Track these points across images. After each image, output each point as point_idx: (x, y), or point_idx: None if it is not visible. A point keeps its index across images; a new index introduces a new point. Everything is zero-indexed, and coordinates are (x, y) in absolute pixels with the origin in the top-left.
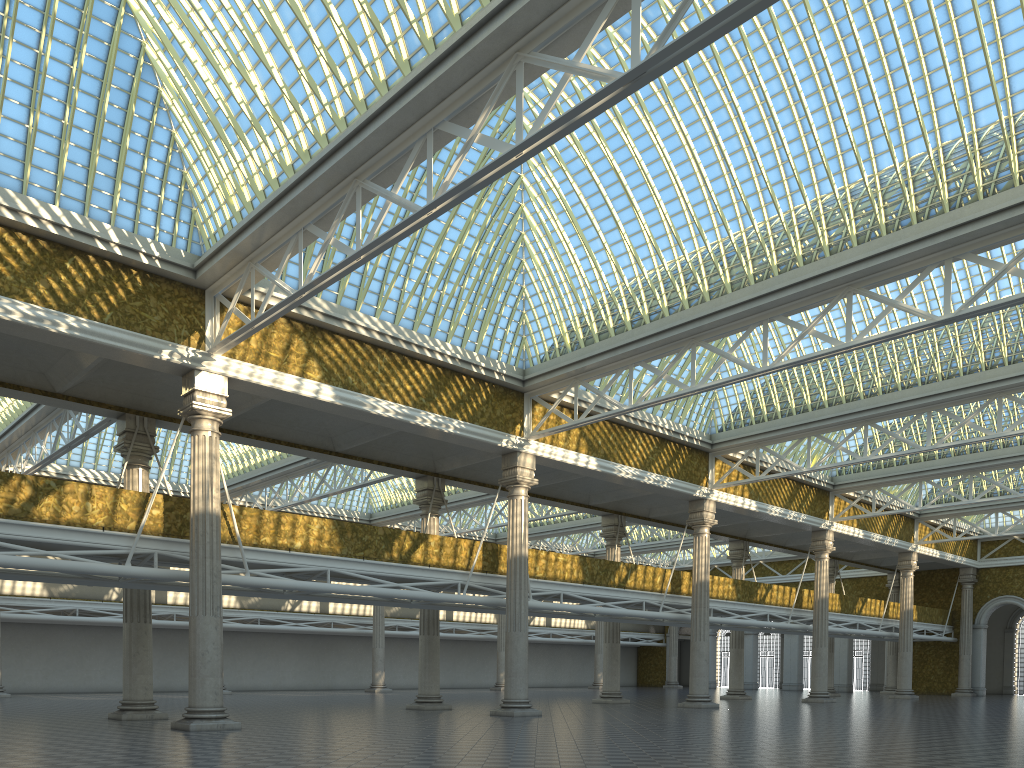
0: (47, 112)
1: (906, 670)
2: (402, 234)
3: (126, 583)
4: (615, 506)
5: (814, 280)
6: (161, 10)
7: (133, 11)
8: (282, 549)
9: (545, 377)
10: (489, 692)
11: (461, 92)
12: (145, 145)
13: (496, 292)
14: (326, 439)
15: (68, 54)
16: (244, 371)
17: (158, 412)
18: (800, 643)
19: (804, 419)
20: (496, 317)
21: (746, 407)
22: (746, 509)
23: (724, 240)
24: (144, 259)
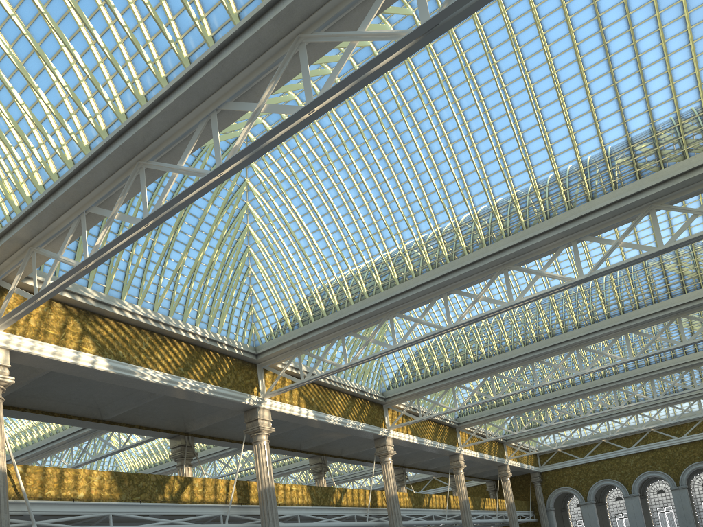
0: None
1: None
2: (191, 197)
3: None
4: (318, 449)
5: (480, 261)
6: None
7: None
8: (66, 500)
9: (274, 350)
10: None
11: (244, 74)
12: None
13: (230, 289)
14: (94, 409)
15: None
16: (25, 345)
17: None
18: None
19: (448, 375)
20: (231, 308)
21: (405, 371)
22: (411, 442)
23: (406, 241)
24: None
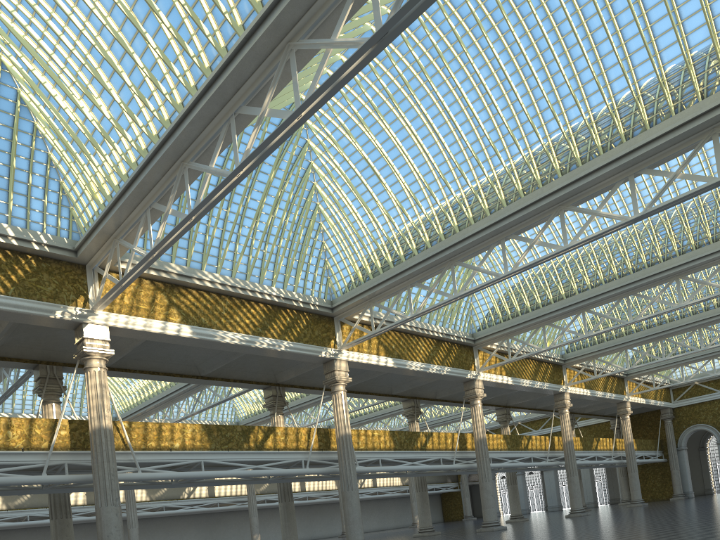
0: None
1: (636, 485)
2: (220, 195)
3: (48, 489)
4: (411, 393)
5: (534, 205)
6: (26, 61)
7: (7, 67)
8: (165, 450)
9: (347, 303)
10: (338, 539)
11: (251, 81)
12: (29, 164)
13: (304, 247)
14: (193, 367)
15: None
16: (121, 321)
17: (64, 361)
18: (556, 476)
19: (538, 313)
20: (306, 265)
21: (495, 311)
22: (505, 383)
23: (464, 187)
24: (35, 246)
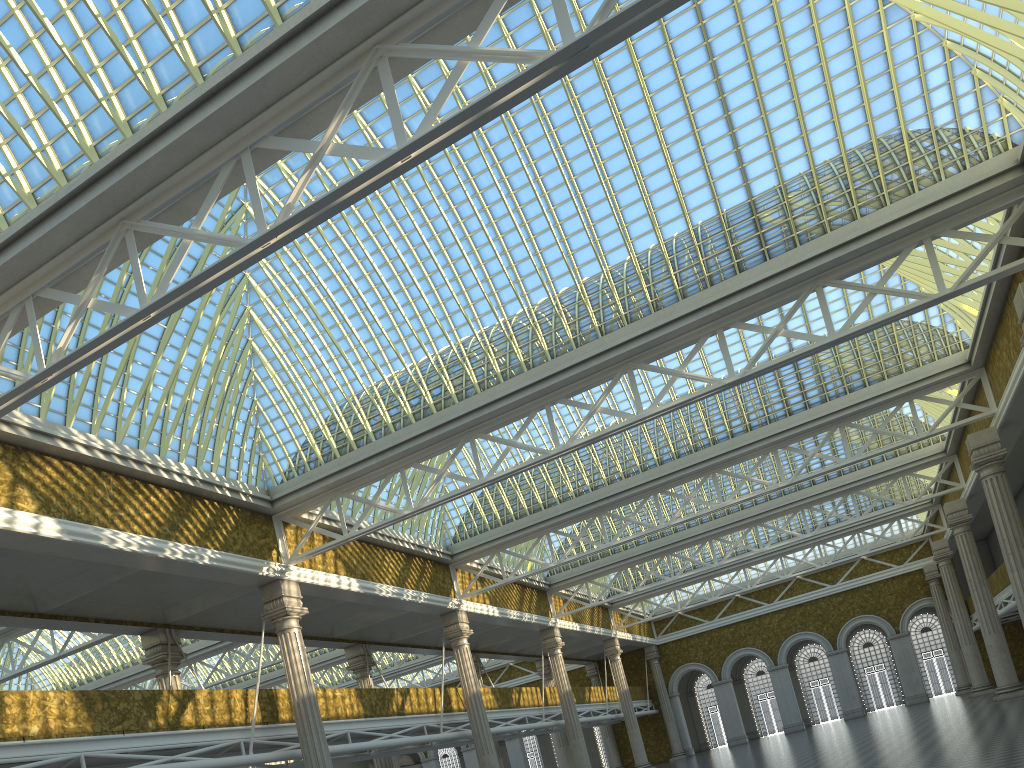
0: None
1: (639, 745)
2: (220, 277)
3: None
4: (358, 635)
5: (596, 358)
6: None
7: None
8: (13, 739)
9: (300, 493)
10: None
11: (294, 98)
12: None
13: (227, 405)
14: (25, 598)
15: None
16: None
17: None
18: (522, 746)
19: (540, 517)
20: (230, 433)
21: (478, 514)
22: (491, 616)
23: (488, 330)
24: None
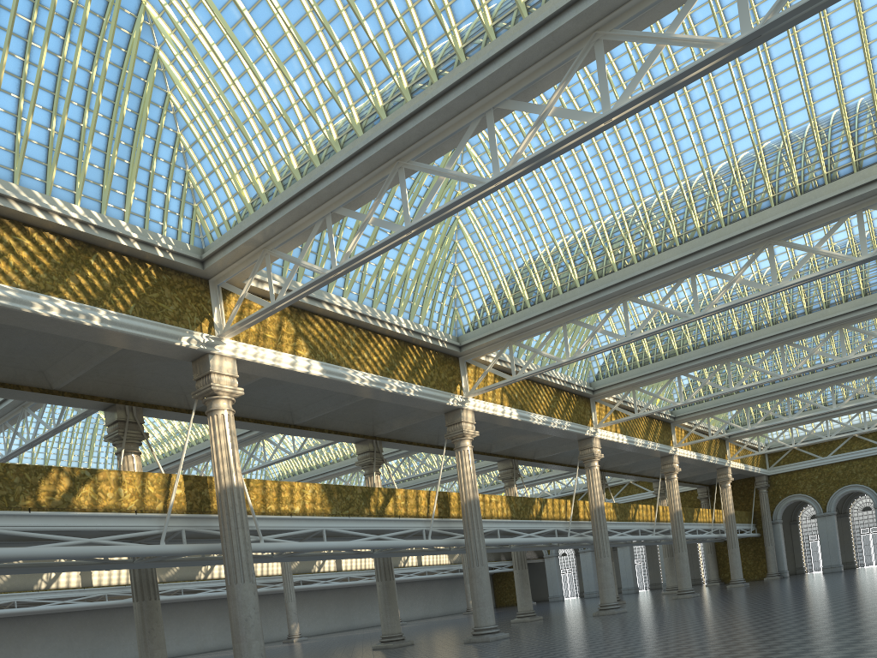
0: (67, 116)
1: (737, 563)
2: (462, 206)
3: (140, 563)
4: (509, 452)
5: (740, 236)
6: (192, 14)
7: (153, 18)
8: (285, 515)
9: (482, 341)
10: None
11: (529, 72)
12: (153, 146)
13: (435, 270)
14: (287, 414)
15: (88, 60)
16: (249, 352)
17: (144, 401)
18: (631, 553)
19: (673, 362)
20: (434, 292)
21: (620, 357)
22: (620, 443)
23: (649, 210)
24: (159, 253)
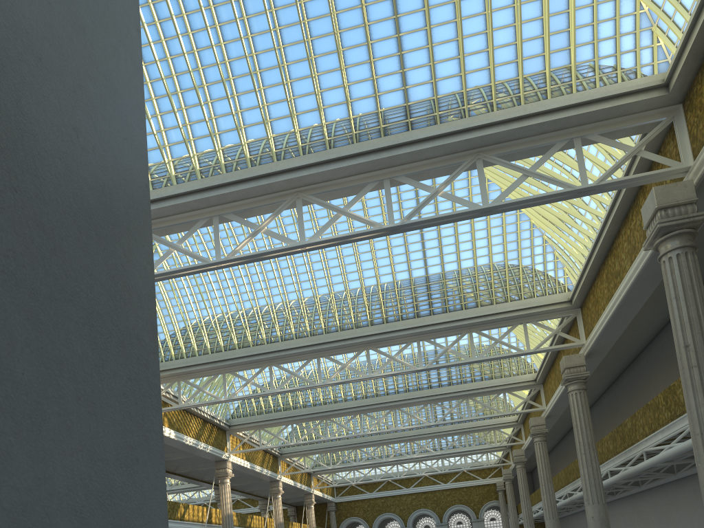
0: None
1: None
2: (187, 273)
3: None
4: None
5: (350, 339)
6: None
7: None
8: None
9: None
10: None
11: (249, 201)
12: None
13: None
14: None
15: None
16: None
17: None
18: None
19: (289, 414)
20: None
21: (251, 404)
22: (245, 467)
23: (292, 309)
24: None
